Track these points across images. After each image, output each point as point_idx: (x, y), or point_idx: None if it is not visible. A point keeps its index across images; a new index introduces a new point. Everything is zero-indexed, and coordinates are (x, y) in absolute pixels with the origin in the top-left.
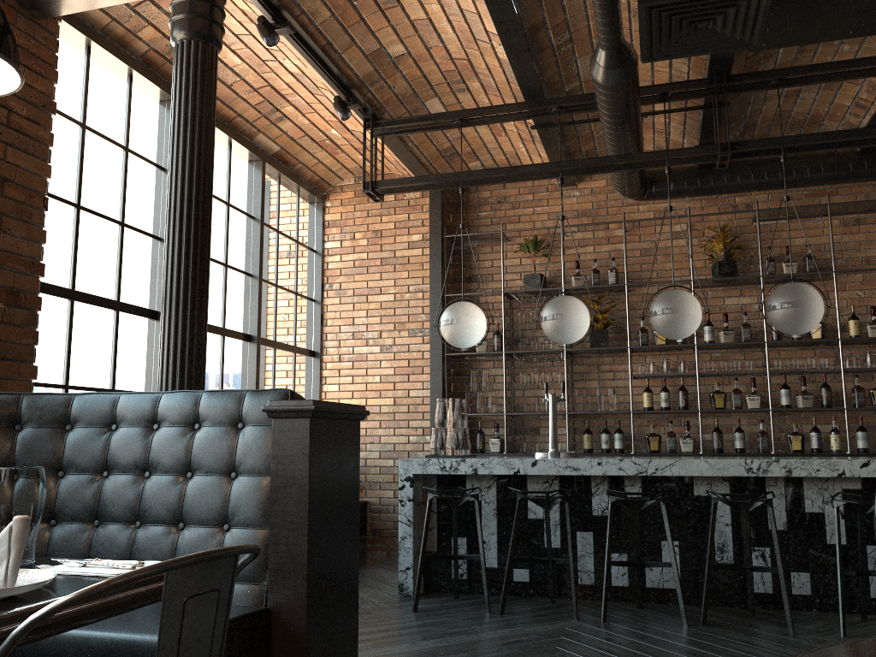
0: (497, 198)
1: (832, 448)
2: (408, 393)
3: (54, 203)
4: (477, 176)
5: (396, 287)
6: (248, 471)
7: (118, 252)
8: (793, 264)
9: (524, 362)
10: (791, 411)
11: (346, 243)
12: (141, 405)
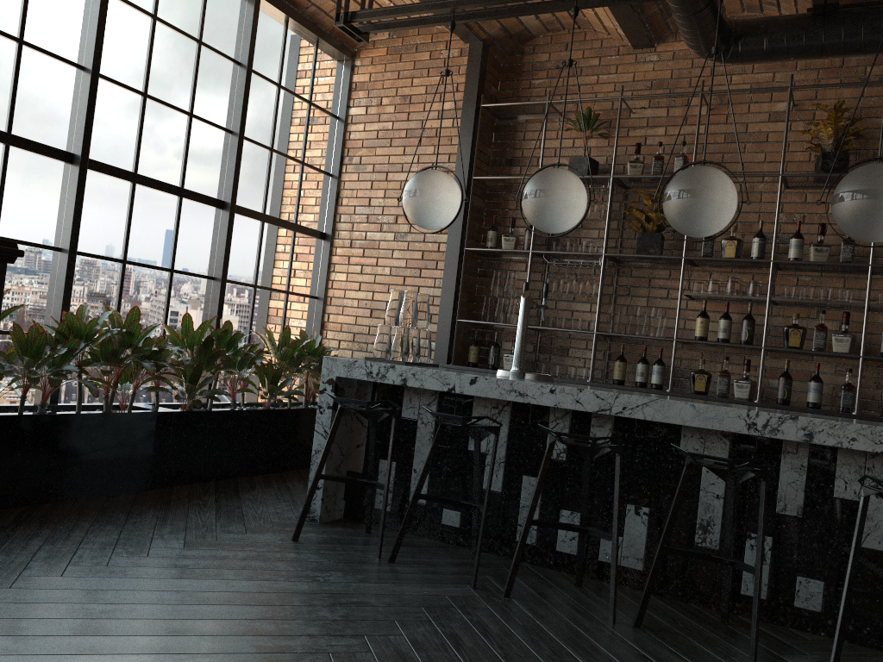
0: (556, 62)
1: None
2: (418, 290)
3: None
4: (468, 5)
5: (419, 165)
6: None
7: (12, 75)
8: None
9: (559, 267)
10: None
11: (372, 110)
12: None
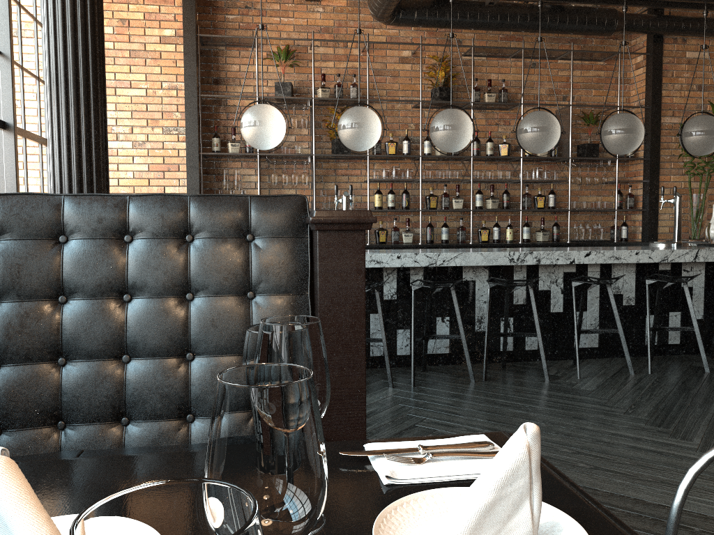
0: (245, 2)
1: (507, 239)
2: (164, 189)
3: None
4: None
5: (148, 83)
6: (272, 290)
7: None
8: (493, 95)
9: (272, 164)
10: (485, 211)
11: None
12: (104, 212)
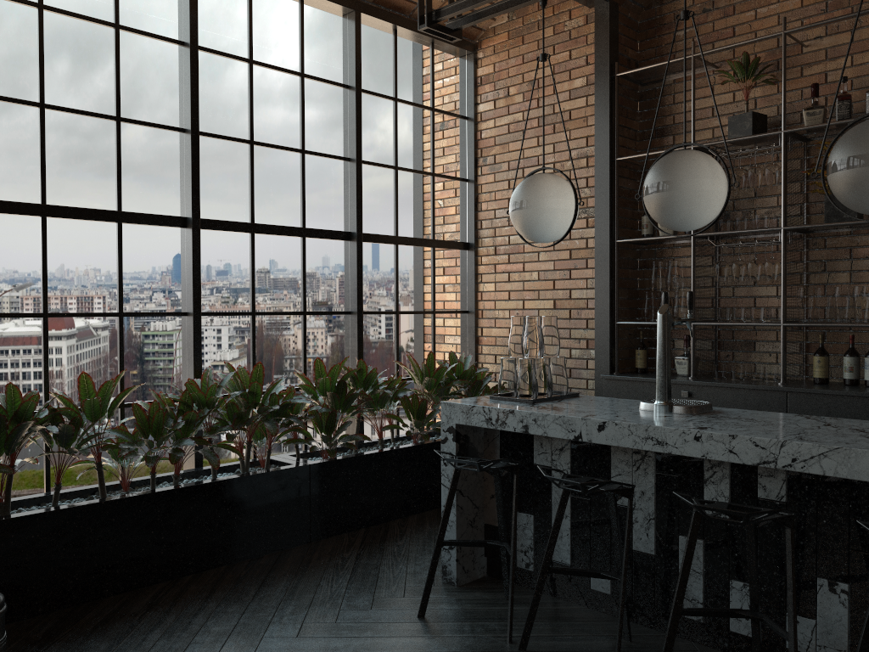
0: (701, 5)
1: None
2: (570, 293)
3: (3, 105)
4: None
5: (555, 155)
6: None
7: (115, 153)
8: None
9: (731, 247)
10: None
11: (500, 102)
12: None
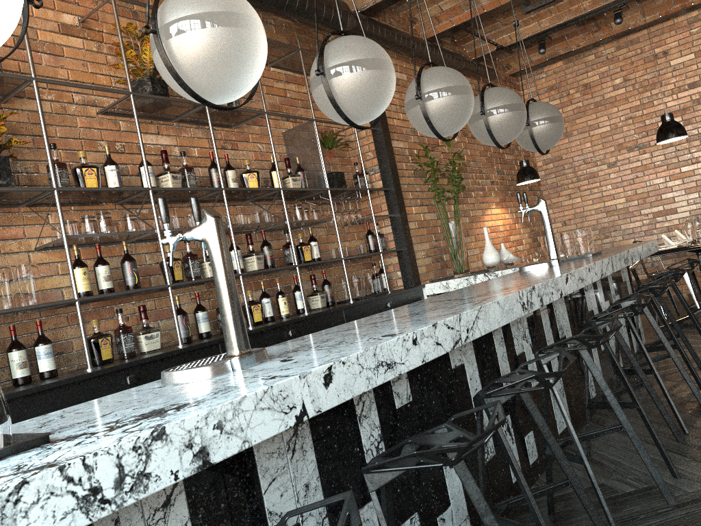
0: None
1: (284, 313)
2: None
3: None
4: None
5: None
6: None
7: None
8: None
9: None
10: (258, 273)
11: None
12: None
